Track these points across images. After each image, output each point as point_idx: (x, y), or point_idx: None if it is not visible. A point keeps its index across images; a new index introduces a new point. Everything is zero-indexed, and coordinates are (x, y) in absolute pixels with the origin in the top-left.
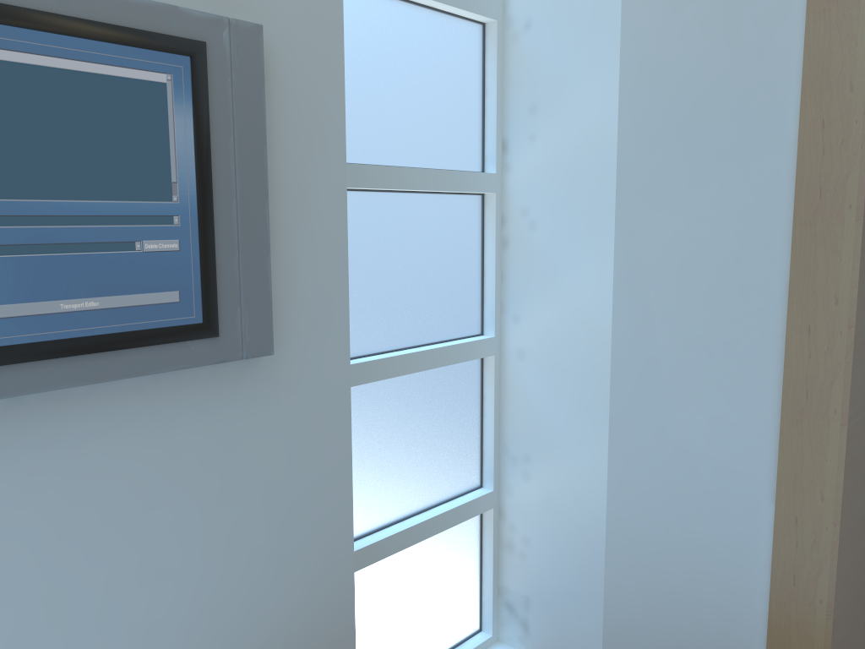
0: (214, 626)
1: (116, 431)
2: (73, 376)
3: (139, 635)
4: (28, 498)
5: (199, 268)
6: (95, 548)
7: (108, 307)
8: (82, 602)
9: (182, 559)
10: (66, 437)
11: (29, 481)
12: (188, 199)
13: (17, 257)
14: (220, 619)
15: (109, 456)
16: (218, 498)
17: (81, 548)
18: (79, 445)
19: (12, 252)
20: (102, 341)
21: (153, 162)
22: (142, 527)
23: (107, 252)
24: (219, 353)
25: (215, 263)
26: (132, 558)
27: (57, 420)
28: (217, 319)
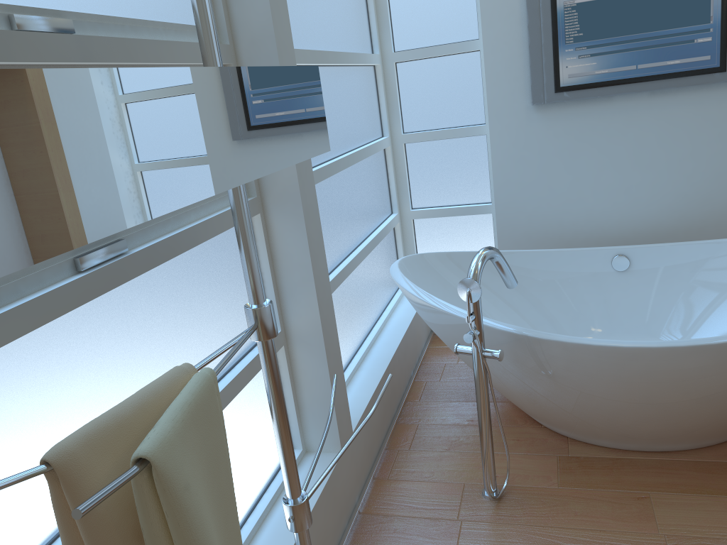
0: (718, 184)
1: (684, 105)
2: (669, 85)
3: (687, 177)
4: (654, 123)
5: (719, 46)
6: (674, 143)
7: (682, 62)
8: (668, 160)
9: (706, 155)
10: (667, 106)
11: (655, 118)
12: (716, 21)
13: (655, 49)
14: (721, 181)
15: (681, 114)
16: (724, 135)
17: (669, 142)
18: (671, 109)
19: (653, 47)
20: (679, 74)
21: (703, 11)
22: (691, 140)
23: (683, 44)
24: (725, 78)
25: (726, 44)
26: (687, 150)
27: (664, 100)
28: (725, 65)
